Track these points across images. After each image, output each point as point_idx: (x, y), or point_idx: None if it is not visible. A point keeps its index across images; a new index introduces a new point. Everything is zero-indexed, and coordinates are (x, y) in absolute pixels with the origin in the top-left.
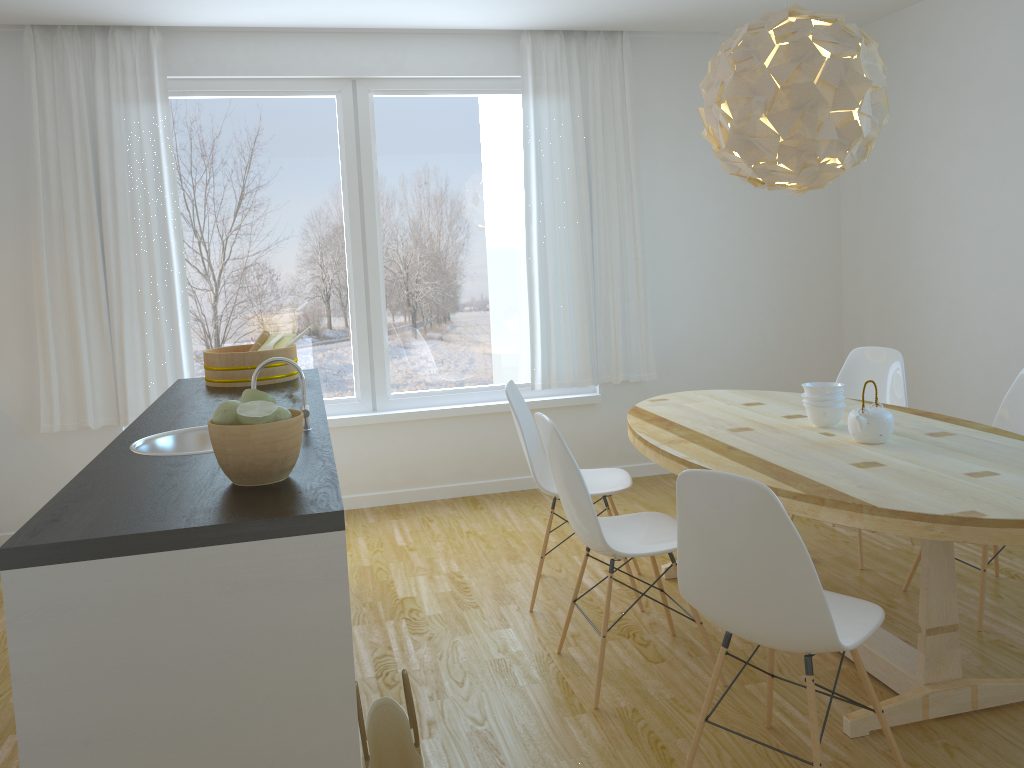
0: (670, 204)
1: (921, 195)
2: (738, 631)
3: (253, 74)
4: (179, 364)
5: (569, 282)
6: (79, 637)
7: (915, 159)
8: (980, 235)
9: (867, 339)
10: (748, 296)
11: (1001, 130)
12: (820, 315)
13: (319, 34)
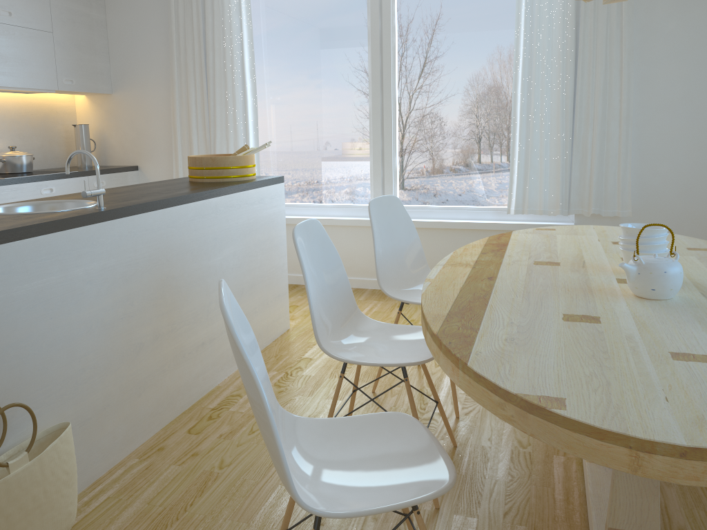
0: (667, 47)
1: None
2: None
3: None
4: None
5: (547, 121)
6: None
7: None
8: None
9: None
10: None
11: None
12: None
13: None
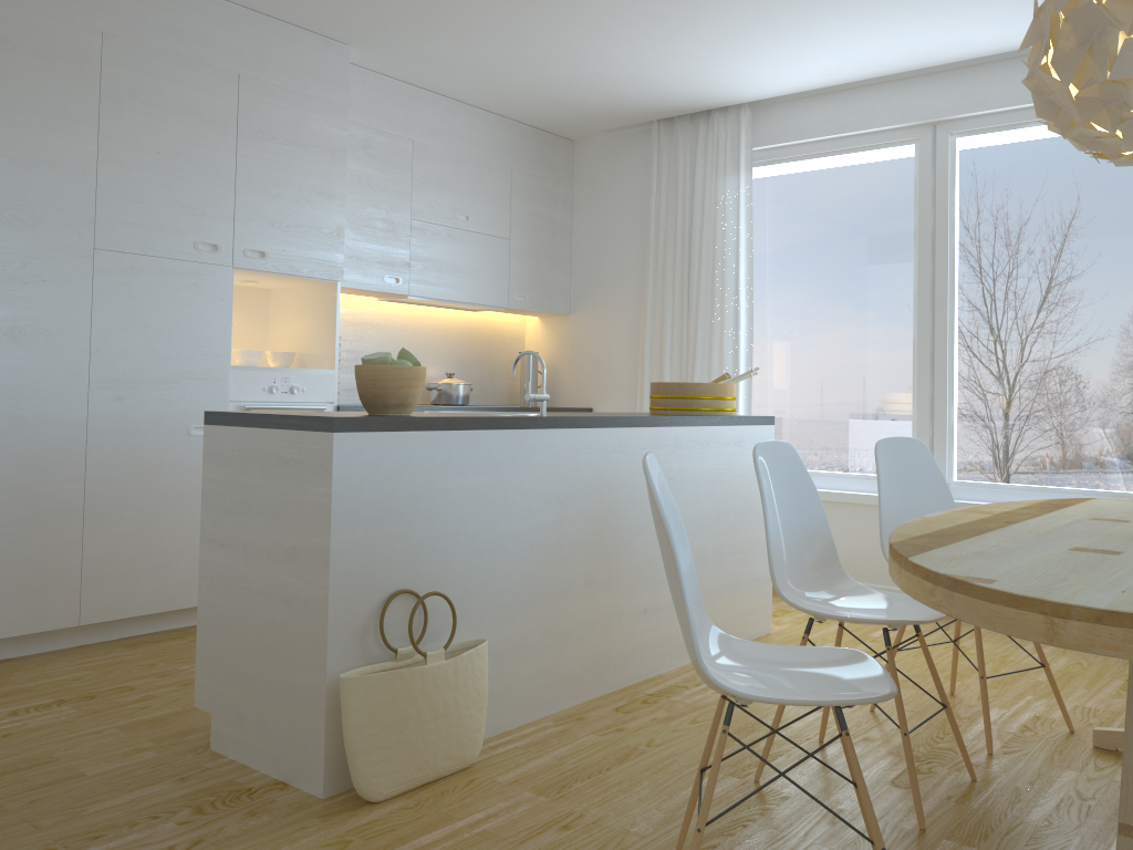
0: None
1: None
2: None
3: (828, 134)
4: None
5: None
6: (224, 475)
7: None
8: None
9: None
10: None
11: None
12: None
13: (895, 82)
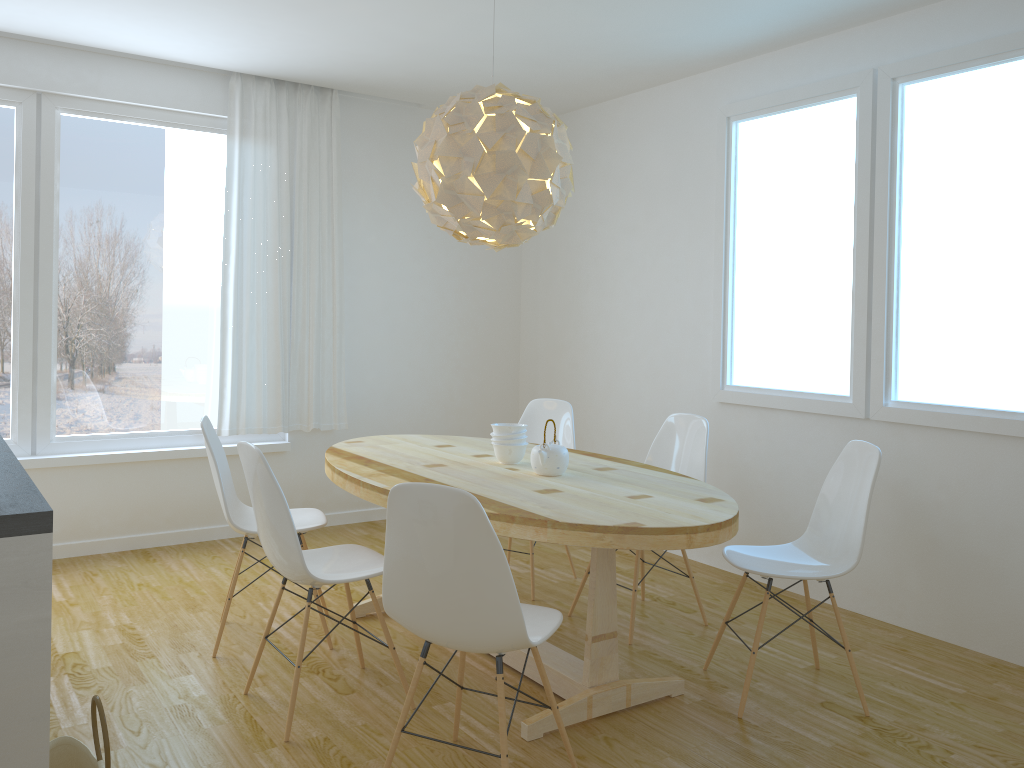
0: (369, 259)
1: (589, 270)
2: (438, 638)
3: None
4: None
5: (265, 327)
6: None
7: (585, 239)
8: (635, 307)
9: (540, 397)
10: (437, 352)
11: (653, 220)
12: (500, 374)
13: (2, 38)
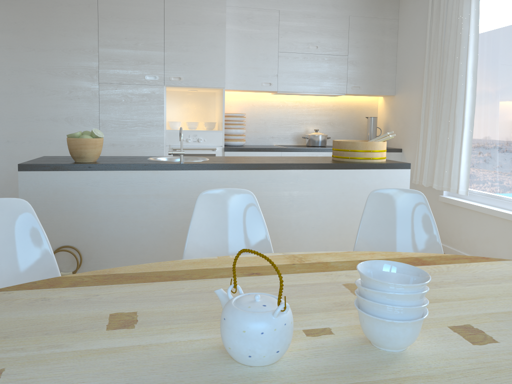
0: None
1: None
2: None
3: None
4: (459, 159)
5: None
6: None
7: None
8: None
9: None
10: None
11: None
12: None
13: None
